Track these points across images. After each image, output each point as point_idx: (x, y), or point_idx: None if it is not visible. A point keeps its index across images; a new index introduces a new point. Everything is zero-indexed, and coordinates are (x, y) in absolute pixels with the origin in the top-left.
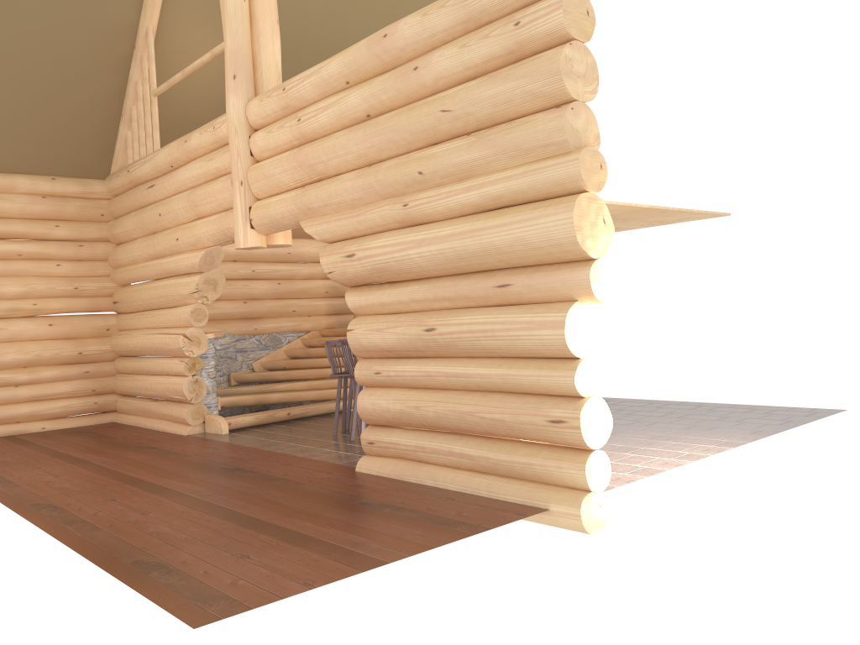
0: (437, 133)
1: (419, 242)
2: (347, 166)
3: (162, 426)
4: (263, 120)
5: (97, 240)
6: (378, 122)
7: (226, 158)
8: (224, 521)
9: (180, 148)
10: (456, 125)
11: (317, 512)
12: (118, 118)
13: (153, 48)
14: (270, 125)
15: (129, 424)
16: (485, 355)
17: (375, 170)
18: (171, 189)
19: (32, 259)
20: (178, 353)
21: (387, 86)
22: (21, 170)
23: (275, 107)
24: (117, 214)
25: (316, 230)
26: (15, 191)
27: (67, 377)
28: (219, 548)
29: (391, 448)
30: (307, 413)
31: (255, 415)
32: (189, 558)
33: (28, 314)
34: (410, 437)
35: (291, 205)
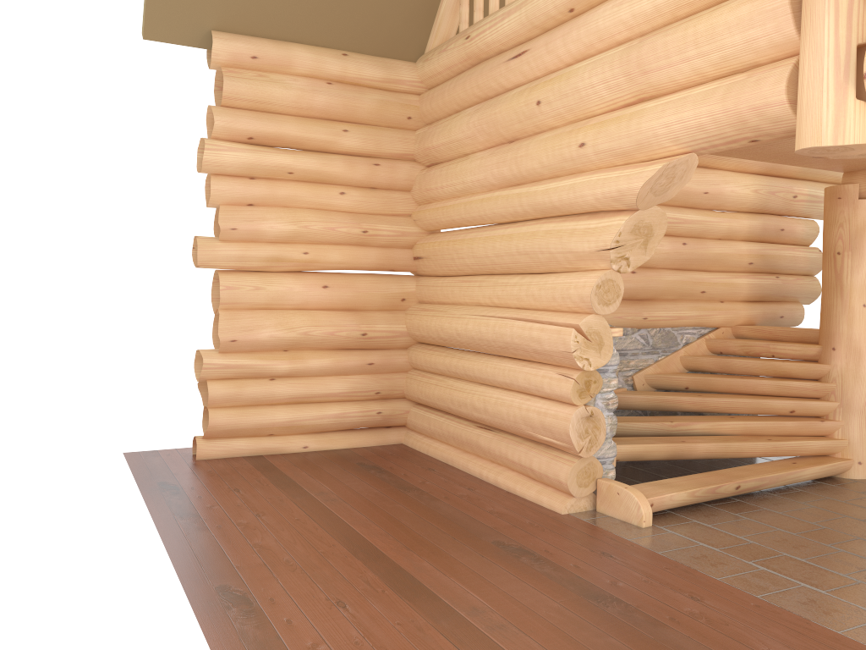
0: None
1: None
2: None
3: (506, 480)
4: None
5: (397, 158)
6: None
7: None
8: None
9: None
10: None
11: None
12: None
13: None
14: None
15: (432, 456)
16: None
17: None
18: (568, 52)
19: (306, 181)
20: (558, 359)
21: None
22: (300, 38)
23: None
24: (431, 117)
25: None
26: (290, 70)
27: (343, 370)
28: None
29: None
30: (762, 486)
31: (688, 488)
32: None
33: (295, 268)
34: None
35: None
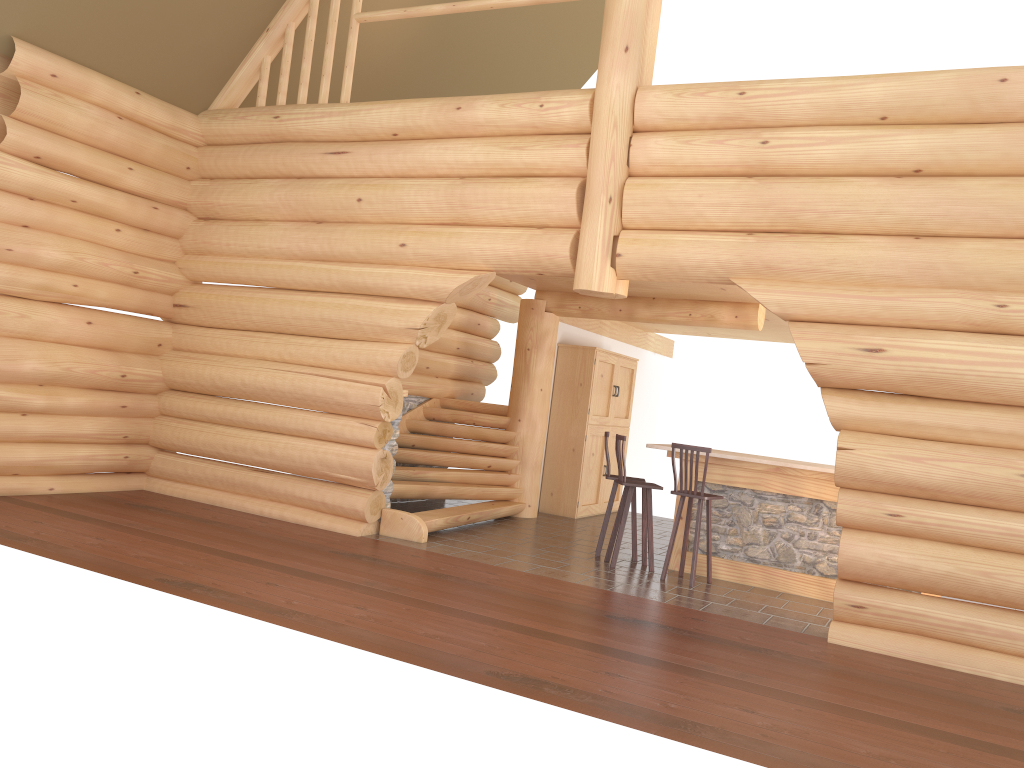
0: None
1: None
2: (863, 228)
3: (294, 514)
4: (667, 122)
5: (171, 204)
6: (964, 187)
7: (562, 155)
8: (922, 737)
9: (442, 115)
10: None
11: (1000, 725)
12: (259, 33)
13: None
14: (686, 133)
15: (192, 499)
16: None
17: (944, 247)
18: (391, 168)
19: (84, 211)
20: (362, 411)
21: (987, 145)
22: (98, 66)
23: (709, 112)
24: (212, 173)
25: (779, 299)
26: (85, 96)
27: (96, 411)
28: None
29: (906, 618)
30: (480, 519)
31: (443, 516)
32: None
33: (60, 299)
34: (950, 610)
35: (729, 254)
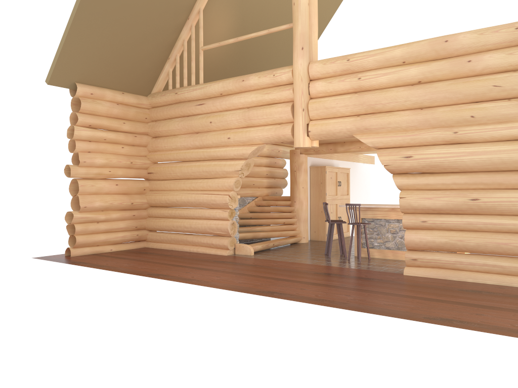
0: (484, 96)
1: (470, 153)
2: (401, 108)
3: (201, 250)
4: (322, 75)
5: (141, 133)
6: (436, 86)
7: (284, 94)
8: (411, 299)
9: (237, 84)
10: (501, 94)
11: (450, 294)
12: (166, 60)
13: (202, 21)
14: (329, 79)
15: (164, 248)
16: (513, 214)
17: (431, 112)
18: (221, 107)
19: (109, 142)
20: (222, 206)
21: (443, 68)
22: (107, 86)
23: (337, 69)
24: (155, 118)
25: (371, 141)
26: (103, 98)
27: (124, 218)
28: (452, 311)
29: (432, 262)
30: (279, 244)
31: (261, 244)
32: (451, 316)
33: (105, 177)
34: (449, 256)
35: (350, 125)
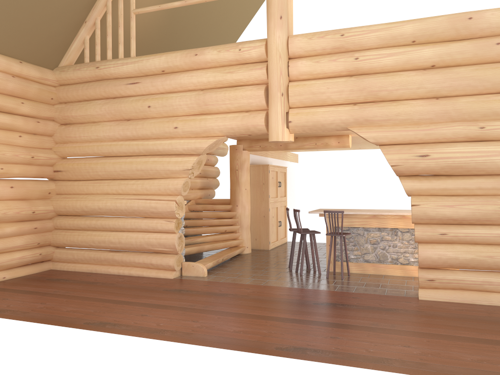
0: None
1: None
2: (410, 96)
3: (136, 272)
4: (305, 53)
5: (46, 119)
6: (458, 72)
7: (254, 74)
8: (489, 345)
9: (187, 59)
10: None
11: None
12: (81, 24)
13: None
14: (316, 57)
15: (79, 271)
16: None
17: (451, 102)
18: (164, 88)
19: (1, 128)
20: (165, 215)
21: (466, 50)
22: None
23: (327, 45)
24: (65, 100)
25: (374, 135)
26: None
27: (22, 232)
28: None
29: (454, 283)
30: (227, 258)
31: (211, 261)
32: None
33: None
34: (475, 276)
35: (346, 116)
